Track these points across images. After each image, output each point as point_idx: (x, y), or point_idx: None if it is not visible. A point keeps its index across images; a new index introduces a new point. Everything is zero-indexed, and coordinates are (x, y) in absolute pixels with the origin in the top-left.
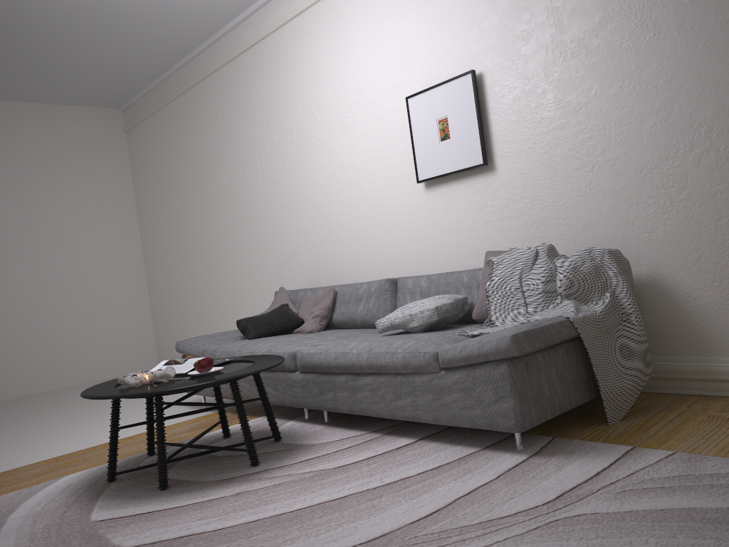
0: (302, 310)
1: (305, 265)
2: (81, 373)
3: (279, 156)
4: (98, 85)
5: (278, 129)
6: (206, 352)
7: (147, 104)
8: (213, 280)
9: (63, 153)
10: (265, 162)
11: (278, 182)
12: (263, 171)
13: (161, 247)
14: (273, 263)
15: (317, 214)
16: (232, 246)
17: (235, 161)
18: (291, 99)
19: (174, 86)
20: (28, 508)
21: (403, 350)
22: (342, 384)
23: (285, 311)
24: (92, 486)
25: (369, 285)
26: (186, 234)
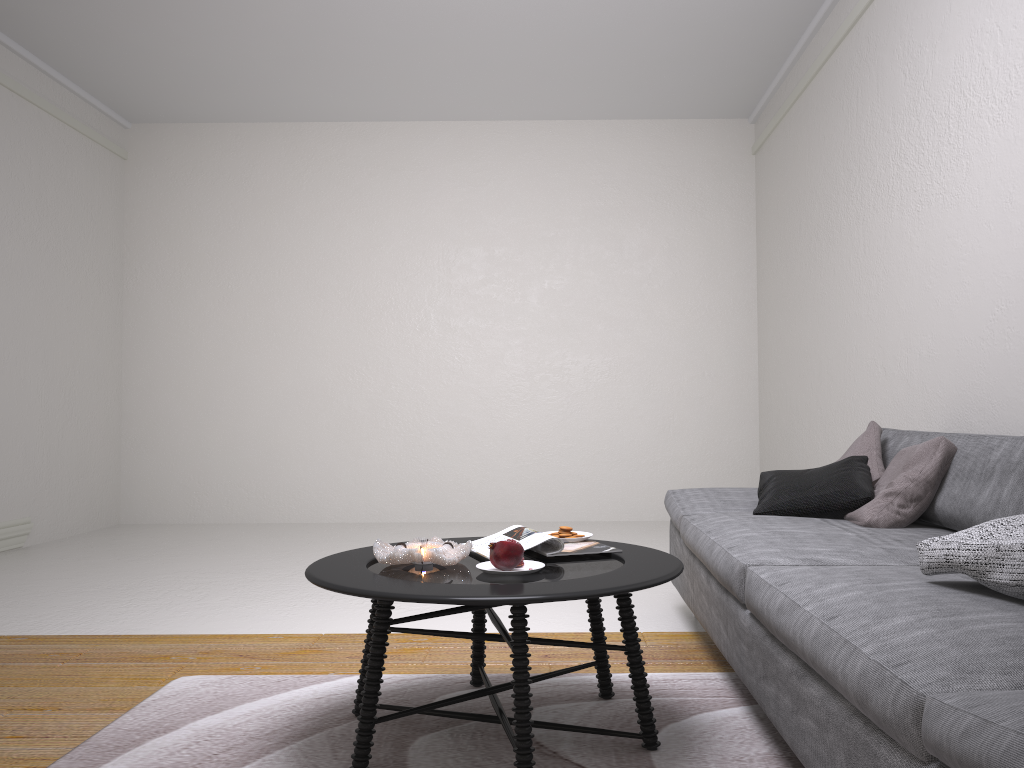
0: (885, 476)
1: (947, 384)
2: (647, 506)
3: (925, 165)
4: (703, 81)
5: (927, 112)
6: (682, 521)
7: (776, 105)
8: (824, 393)
9: (661, 189)
10: (904, 179)
11: (919, 218)
12: (900, 198)
13: (775, 333)
14: (901, 375)
15: (975, 279)
16: (850, 338)
17: (865, 183)
18: (953, 46)
19: (806, 67)
20: (229, 717)
21: (877, 649)
22: (785, 675)
23: (844, 471)
24: (331, 713)
25: (1013, 445)
26: (801, 313)
